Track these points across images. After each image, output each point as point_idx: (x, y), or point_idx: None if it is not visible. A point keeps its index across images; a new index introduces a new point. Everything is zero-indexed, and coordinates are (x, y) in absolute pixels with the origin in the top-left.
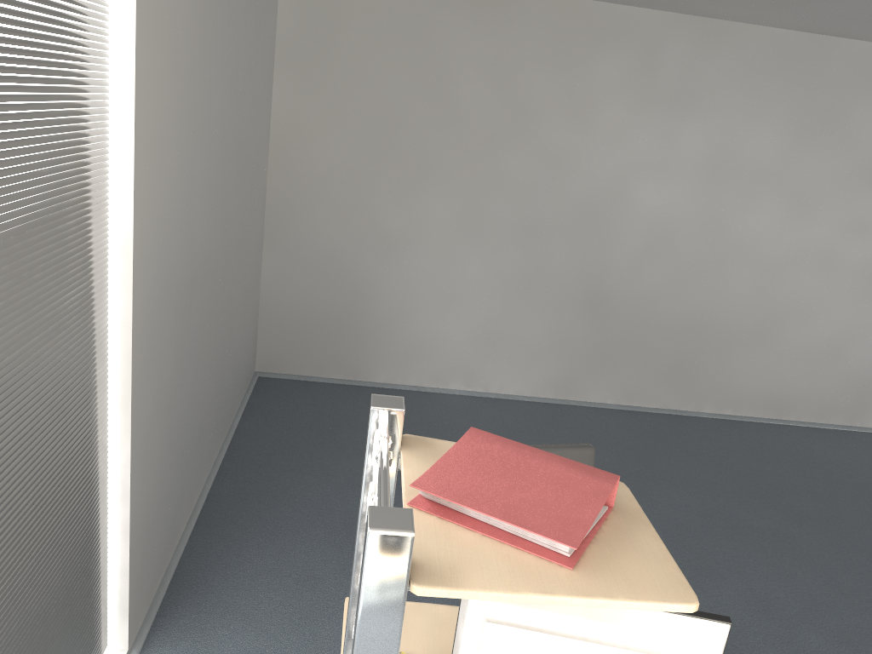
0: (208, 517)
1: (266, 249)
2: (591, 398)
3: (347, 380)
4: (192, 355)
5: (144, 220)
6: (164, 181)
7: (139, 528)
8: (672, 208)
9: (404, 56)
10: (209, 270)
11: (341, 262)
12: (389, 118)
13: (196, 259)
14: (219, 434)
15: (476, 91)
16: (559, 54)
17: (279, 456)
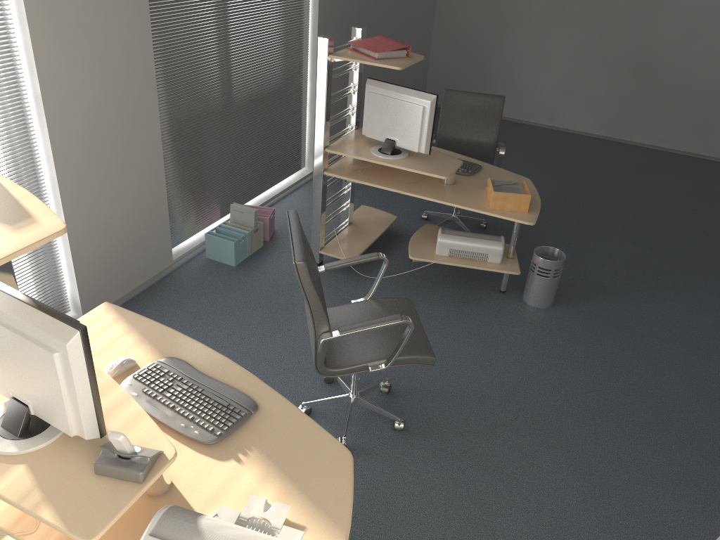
0: None
1: (435, 25)
2: (634, 139)
3: None
4: None
5: None
6: None
7: None
8: None
9: None
10: (375, 20)
11: (477, 35)
12: None
13: (363, 10)
14: None
15: None
16: None
17: None
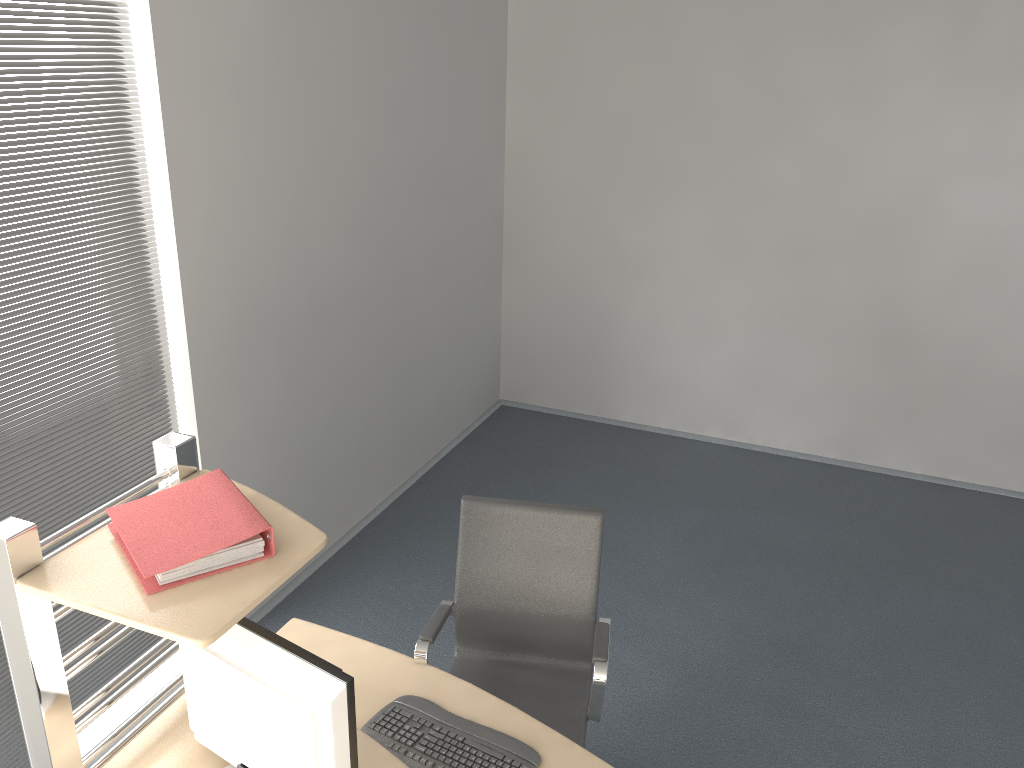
0: (363, 537)
1: (505, 271)
2: (889, 464)
3: (591, 416)
4: (328, 381)
5: (201, 261)
6: (240, 224)
7: None
8: (1004, 218)
9: (642, 51)
10: (359, 299)
11: (580, 286)
12: (627, 123)
13: (323, 290)
14: (407, 460)
15: (727, 83)
16: (834, 26)
17: (467, 489)
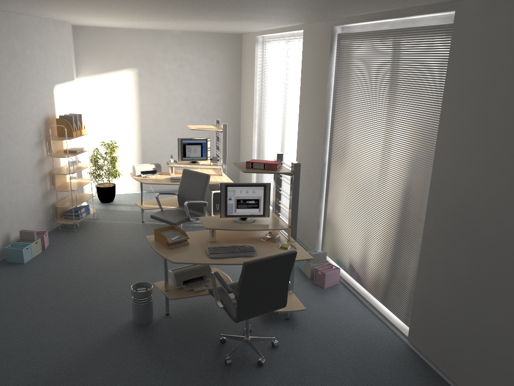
0: None
1: None
2: None
3: None
4: (505, 304)
5: (441, 172)
6: (466, 166)
7: (422, 300)
8: None
9: None
10: None
11: None
12: None
13: None
14: None
15: None
16: None
17: None
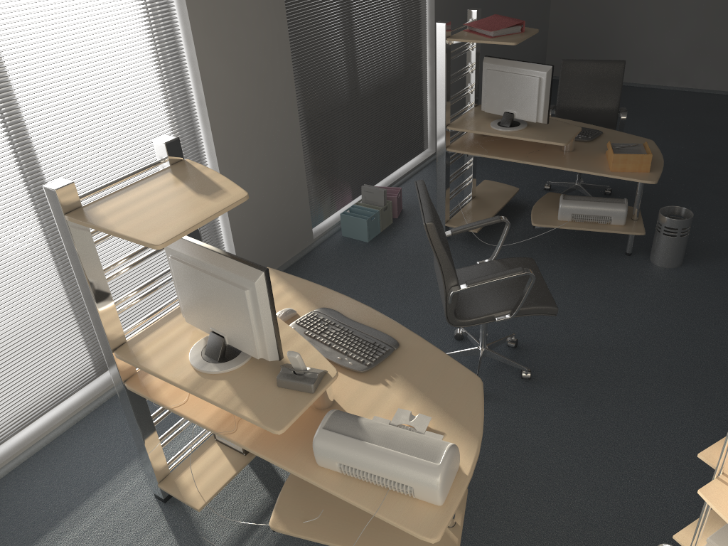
0: None
1: None
2: None
3: None
4: None
5: None
6: None
7: None
8: None
9: None
10: None
11: (597, 2)
12: None
13: None
14: None
15: None
16: None
17: None
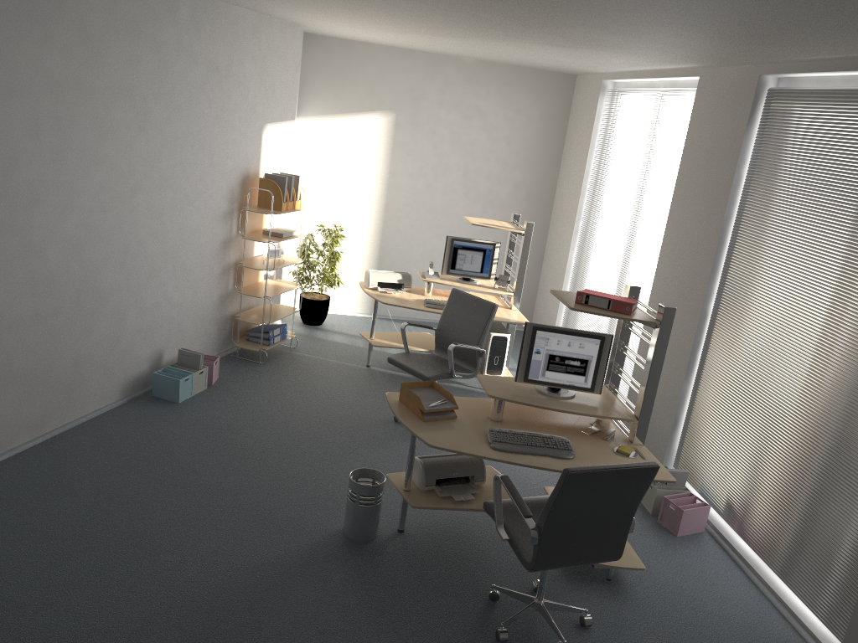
0: None
1: None
2: None
3: None
4: None
5: None
6: None
7: None
8: None
9: None
10: None
11: None
12: None
13: None
14: None
15: None
16: None
17: None
